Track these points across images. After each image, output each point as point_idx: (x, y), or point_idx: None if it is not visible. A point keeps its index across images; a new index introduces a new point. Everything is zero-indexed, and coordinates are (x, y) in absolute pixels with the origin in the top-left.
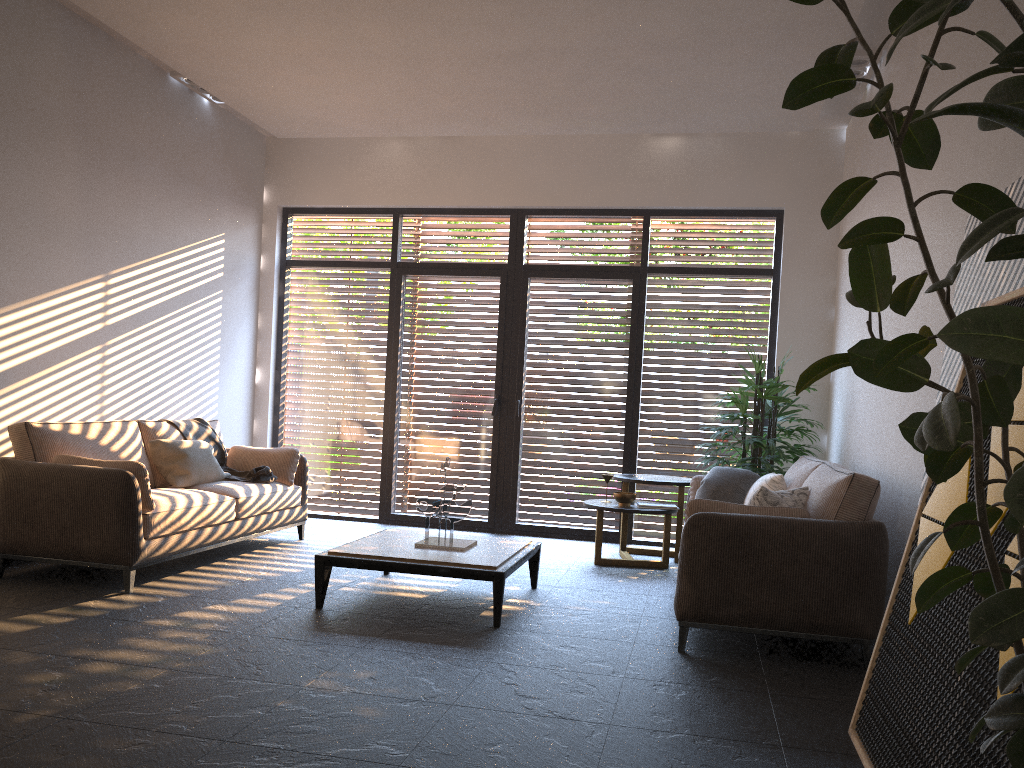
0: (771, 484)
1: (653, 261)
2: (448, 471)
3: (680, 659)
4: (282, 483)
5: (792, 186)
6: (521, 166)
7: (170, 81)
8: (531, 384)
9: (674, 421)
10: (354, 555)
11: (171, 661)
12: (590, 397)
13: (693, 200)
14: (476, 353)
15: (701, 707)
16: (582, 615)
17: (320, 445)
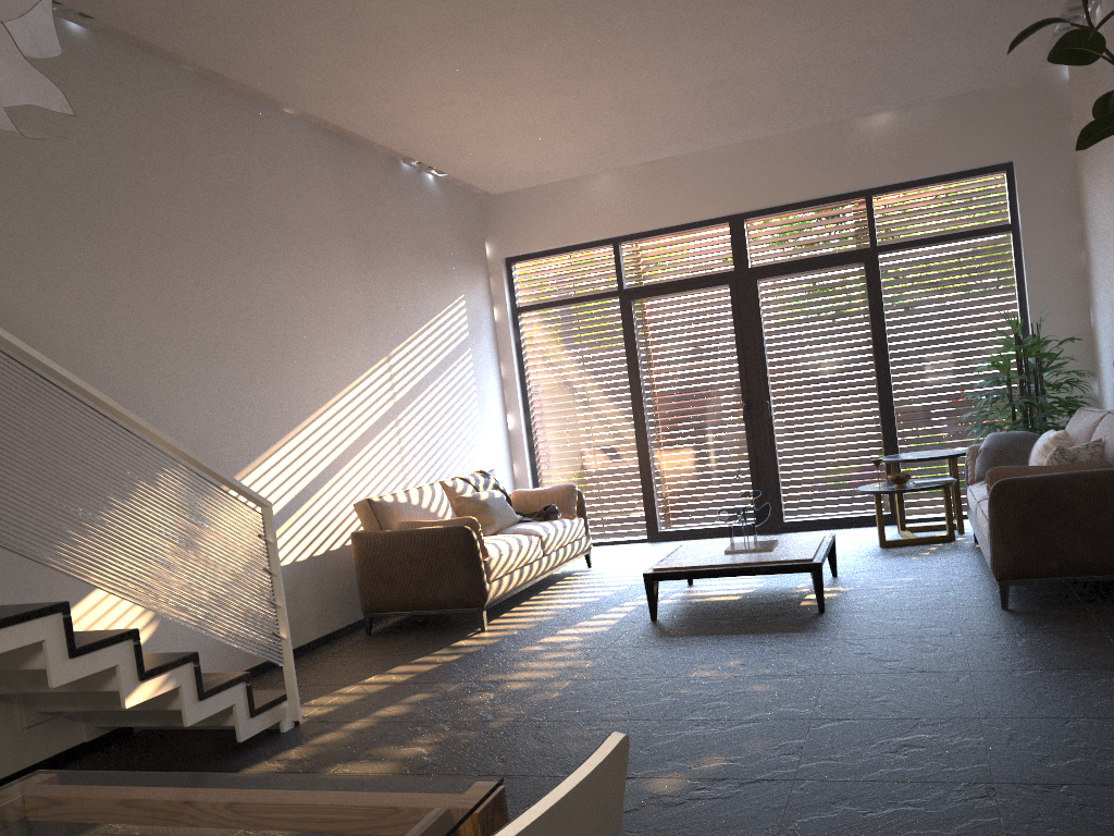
0: (1055, 441)
1: (882, 239)
2: (707, 482)
3: (1007, 615)
4: (566, 517)
5: (1018, 136)
6: (732, 172)
7: (403, 167)
8: (776, 383)
9: (930, 395)
10: (677, 568)
11: (568, 674)
12: (839, 386)
13: (915, 171)
14: (716, 363)
15: (1045, 648)
16: (894, 592)
17: (578, 477)
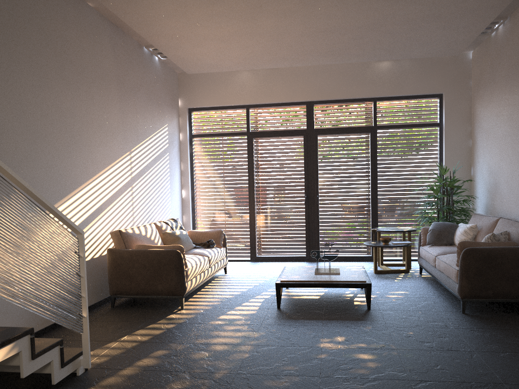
0: (470, 229)
1: (379, 123)
2: (283, 233)
3: (467, 317)
4: (217, 247)
5: (447, 82)
6: (311, 80)
7: (144, 50)
8: (322, 187)
9: (394, 200)
10: (294, 281)
11: (247, 341)
12: (352, 191)
13: (398, 92)
14: (293, 174)
15: (503, 339)
16: (399, 299)
17: (216, 225)
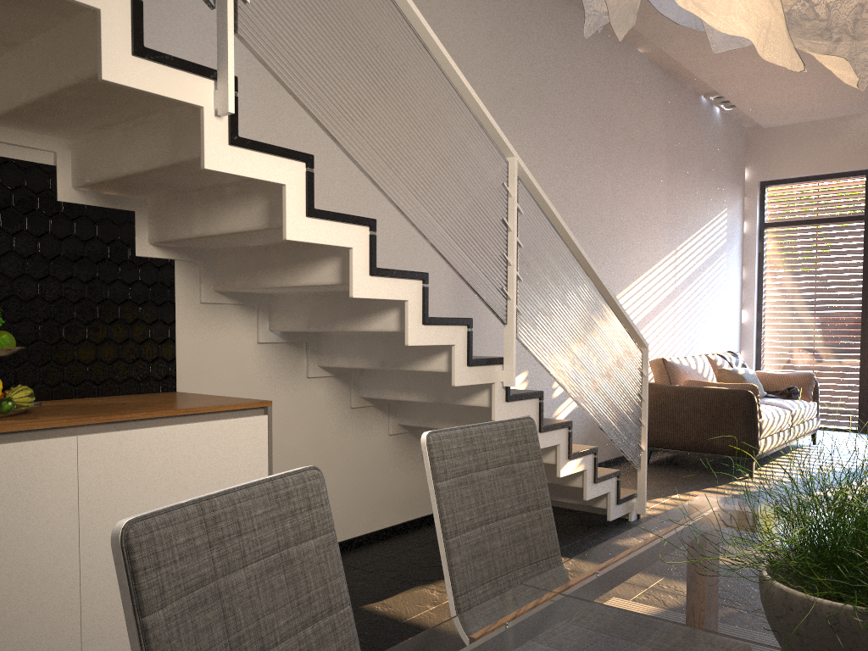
0: None
1: None
2: None
3: None
4: (803, 399)
5: None
6: None
7: (701, 101)
8: None
9: None
10: None
11: None
12: None
13: None
14: None
15: None
16: None
17: (798, 369)
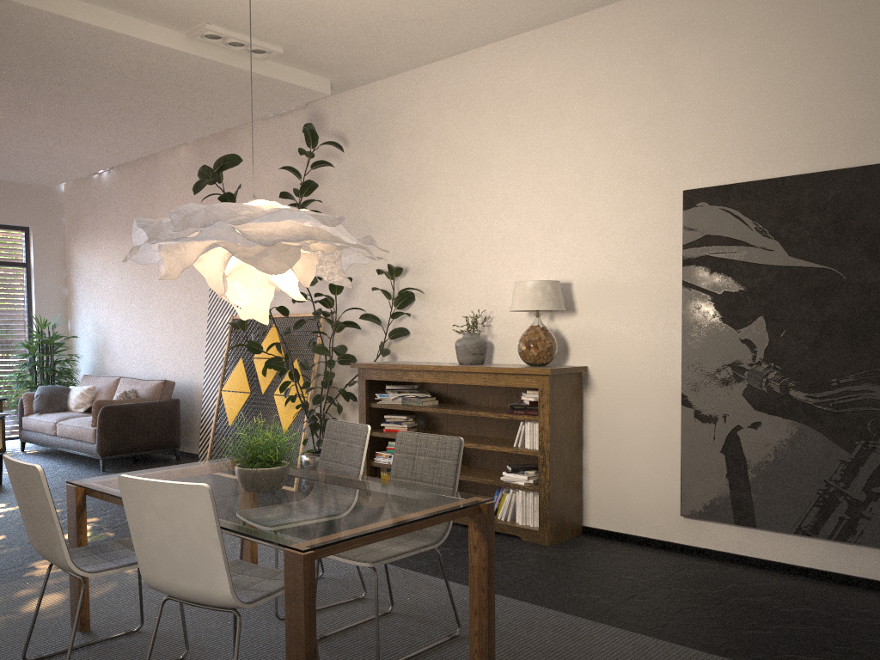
0: (88, 391)
1: None
2: None
3: (110, 473)
4: None
5: (35, 214)
6: None
7: None
8: None
9: None
10: None
11: None
12: None
13: None
14: None
15: None
16: None
17: None
